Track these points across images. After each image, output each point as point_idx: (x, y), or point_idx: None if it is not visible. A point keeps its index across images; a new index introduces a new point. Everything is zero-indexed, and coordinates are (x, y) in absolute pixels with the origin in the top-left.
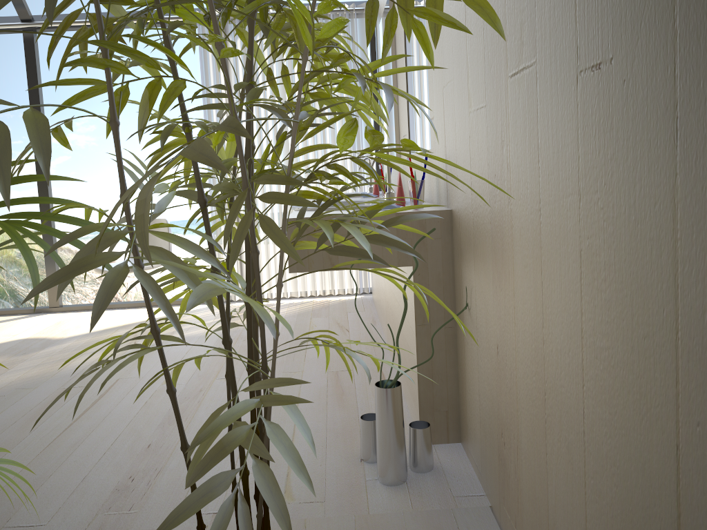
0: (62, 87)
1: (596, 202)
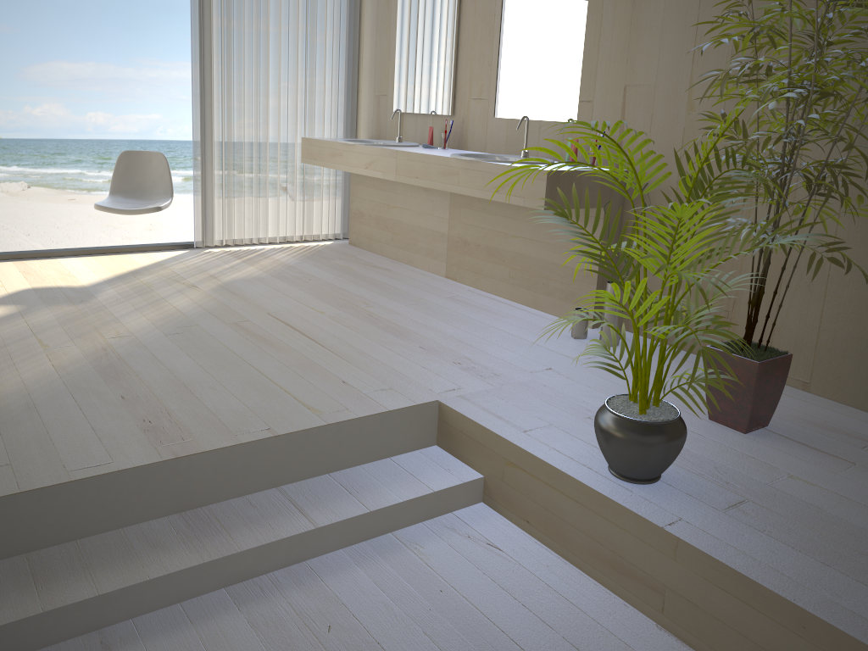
0: None
1: (861, 179)
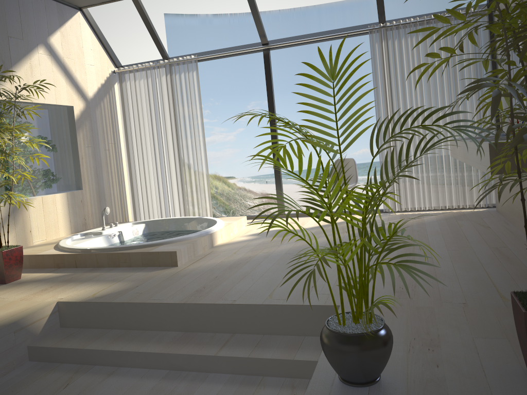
0: (239, 84)
1: None
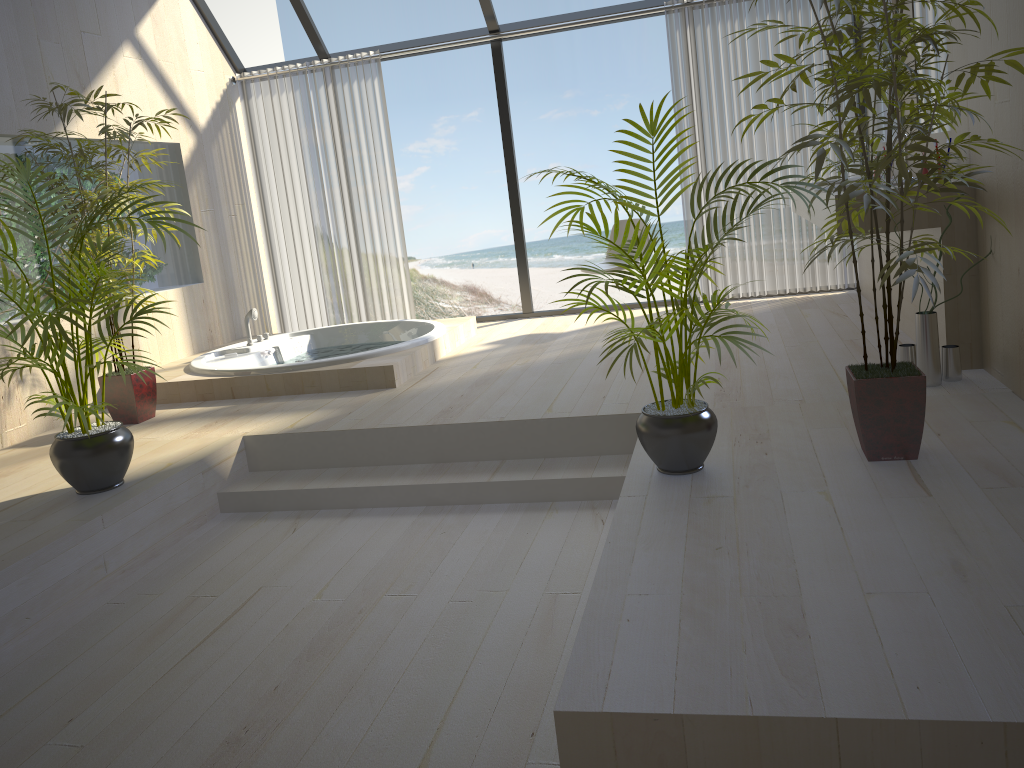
0: (416, 83)
1: None
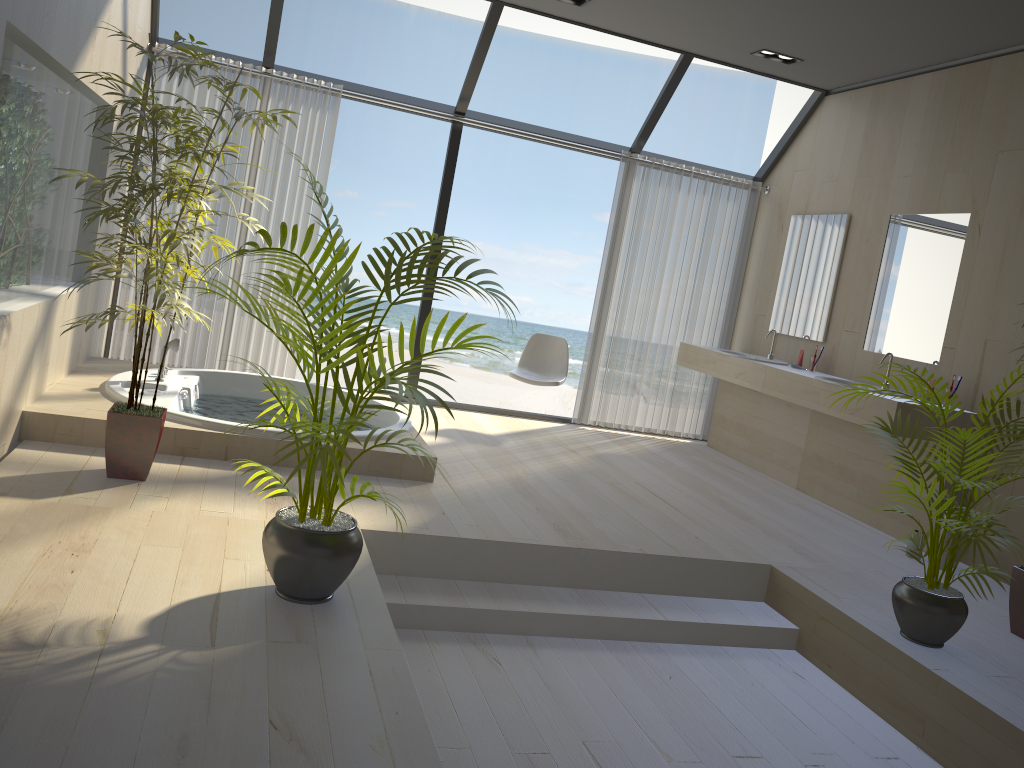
0: None
1: None
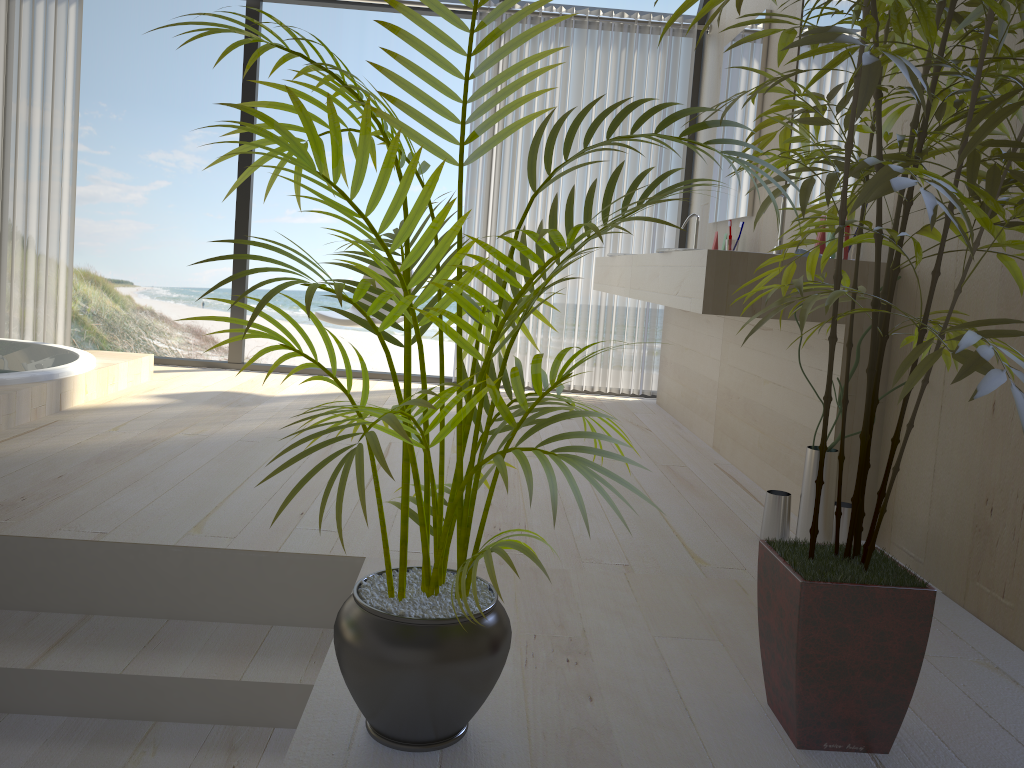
0: (173, 85)
1: None
